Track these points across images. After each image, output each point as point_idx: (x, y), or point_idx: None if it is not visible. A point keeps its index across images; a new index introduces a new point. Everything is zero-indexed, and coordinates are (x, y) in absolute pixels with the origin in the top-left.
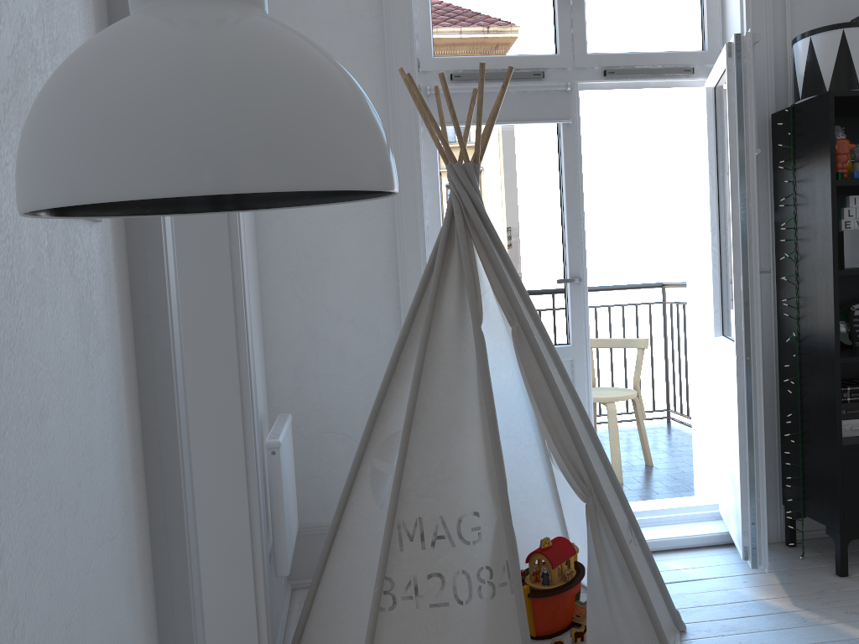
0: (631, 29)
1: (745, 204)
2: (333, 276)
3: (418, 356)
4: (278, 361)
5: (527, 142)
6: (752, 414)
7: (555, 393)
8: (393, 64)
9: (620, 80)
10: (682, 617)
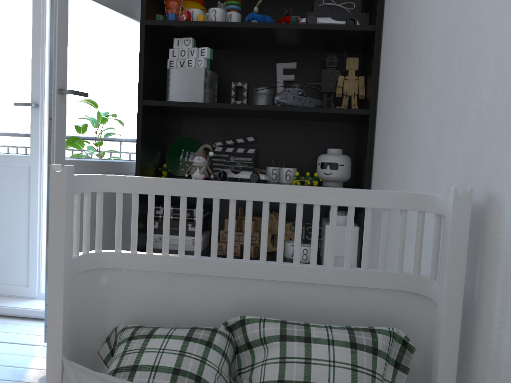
0: None
1: (53, 32)
2: None
3: None
4: None
5: None
6: None
7: None
8: None
9: None
10: None
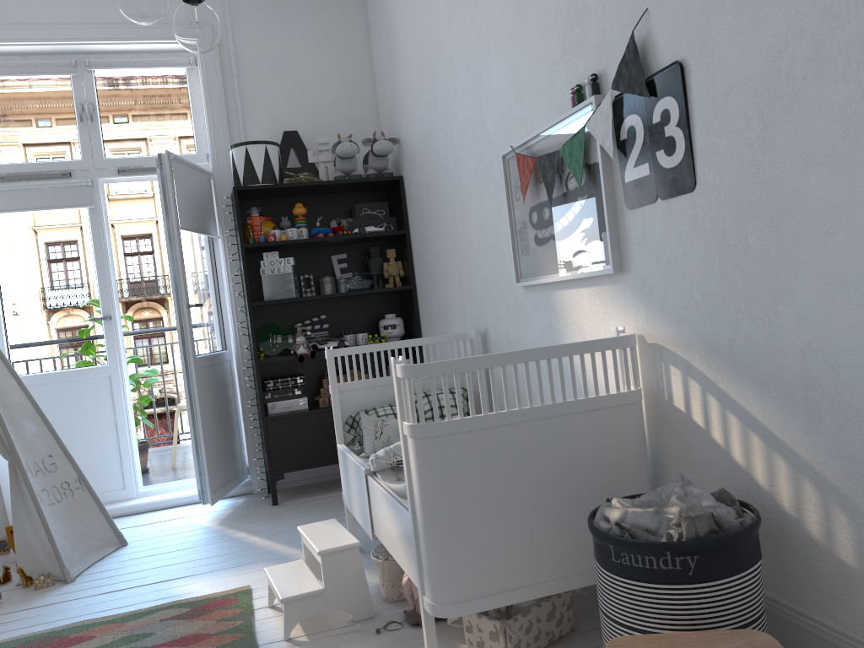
0: (138, 140)
1: (175, 263)
2: None
3: None
4: None
5: (63, 222)
6: (193, 401)
7: None
8: None
9: (132, 176)
10: (136, 538)
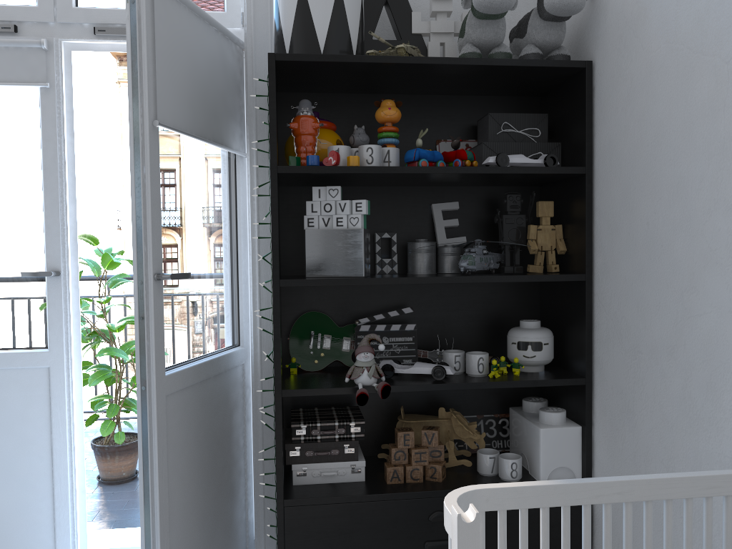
0: None
1: (140, 190)
2: None
3: None
4: None
5: None
6: (149, 460)
7: None
8: None
9: (116, 41)
10: None
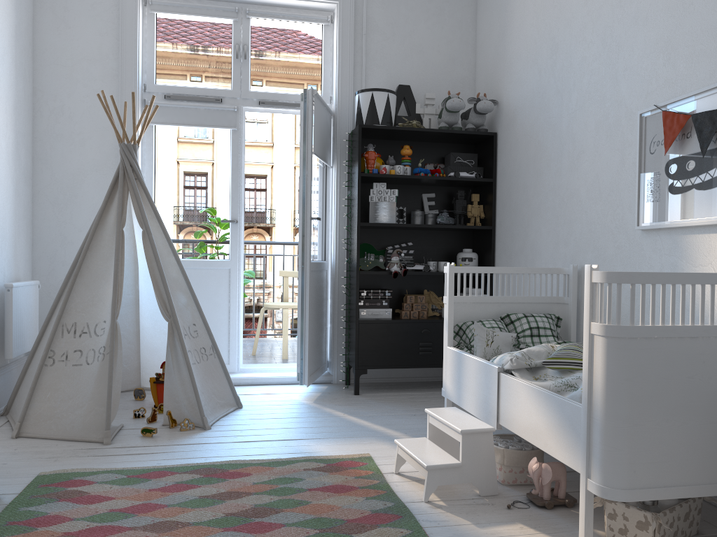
0: (277, 79)
1: (305, 181)
2: (79, 205)
3: (87, 241)
4: (40, 253)
5: (210, 139)
6: (304, 297)
7: (158, 265)
8: (123, 87)
9: (269, 108)
10: (247, 404)
